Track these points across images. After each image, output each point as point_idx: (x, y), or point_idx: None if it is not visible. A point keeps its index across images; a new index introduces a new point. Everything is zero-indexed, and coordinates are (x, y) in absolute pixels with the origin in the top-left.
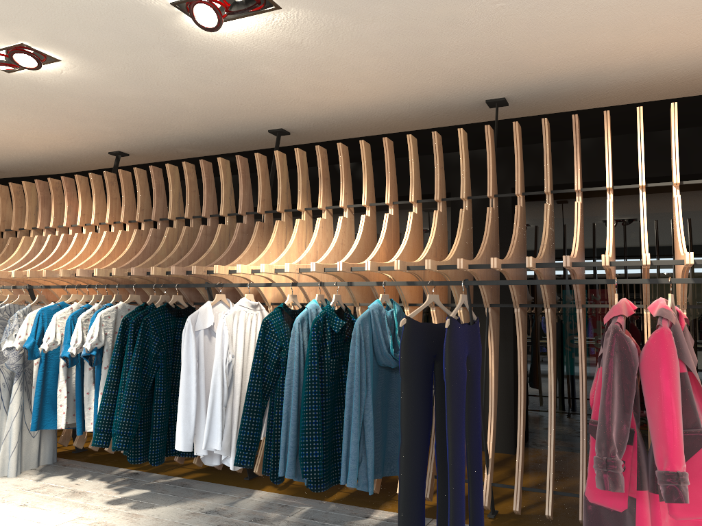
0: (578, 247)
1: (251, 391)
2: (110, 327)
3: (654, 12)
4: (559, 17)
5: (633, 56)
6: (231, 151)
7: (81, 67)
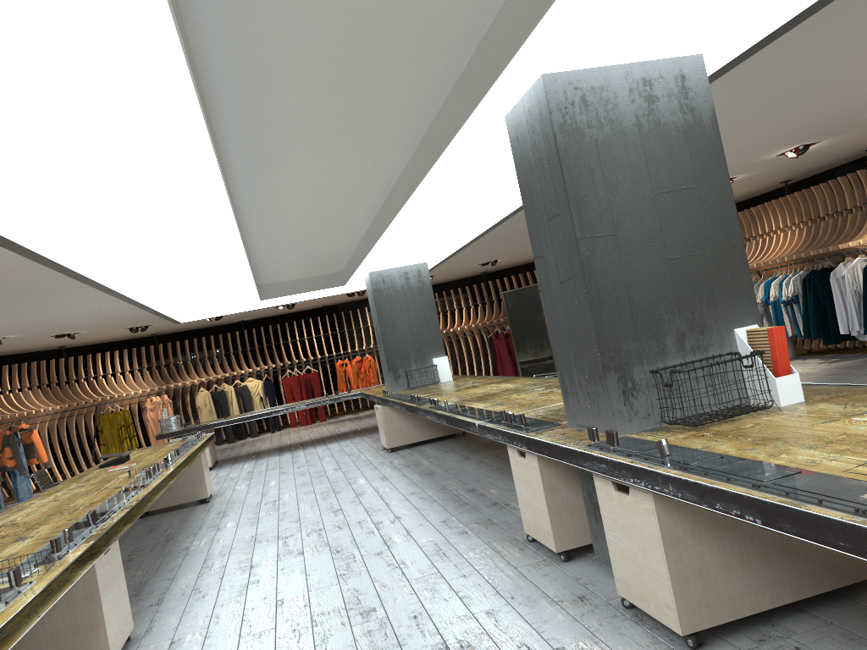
0: None
1: (863, 301)
2: (798, 284)
3: None
4: None
5: None
6: (853, 159)
7: (749, 174)
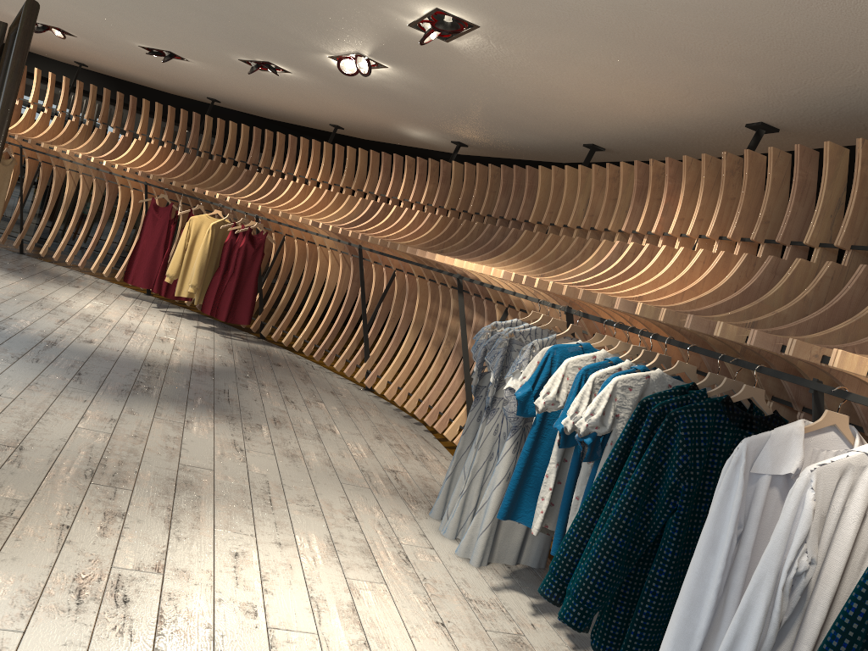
0: None
1: None
2: (626, 407)
3: None
4: None
5: None
6: None
7: None
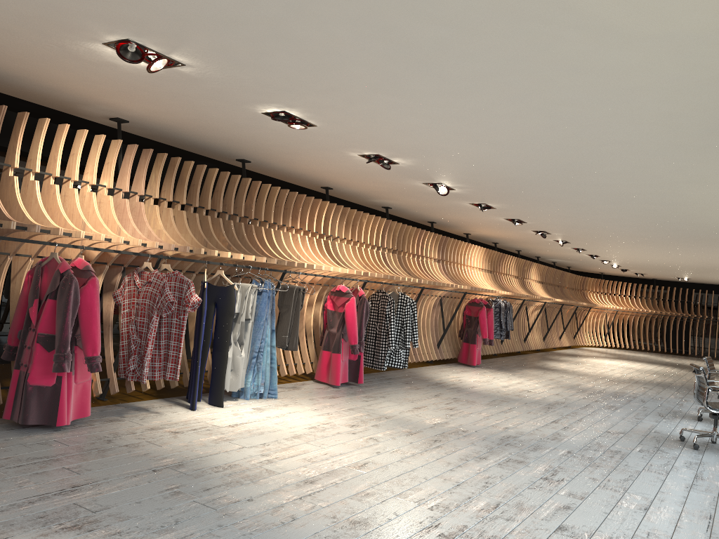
0: (6, 211)
1: None
2: None
3: (106, 83)
4: (66, 62)
5: (58, 85)
6: None
7: None
